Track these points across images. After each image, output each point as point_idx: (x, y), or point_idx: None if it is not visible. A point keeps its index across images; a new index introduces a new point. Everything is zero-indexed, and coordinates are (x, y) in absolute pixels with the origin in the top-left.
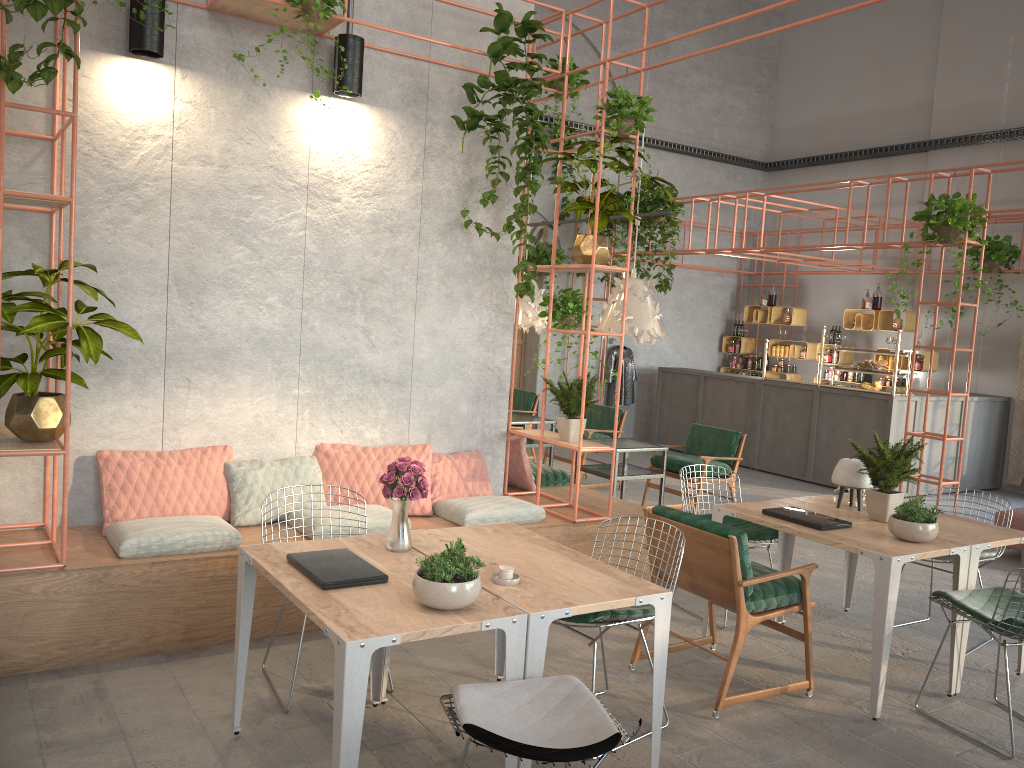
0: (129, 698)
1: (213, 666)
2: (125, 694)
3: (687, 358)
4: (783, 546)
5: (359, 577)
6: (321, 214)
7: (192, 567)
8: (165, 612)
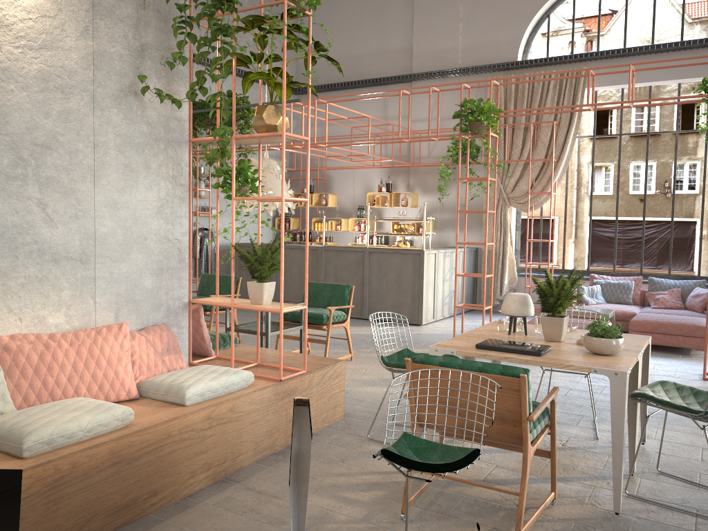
0: None
1: None
2: None
3: (251, 235)
4: None
5: None
6: None
7: None
8: None
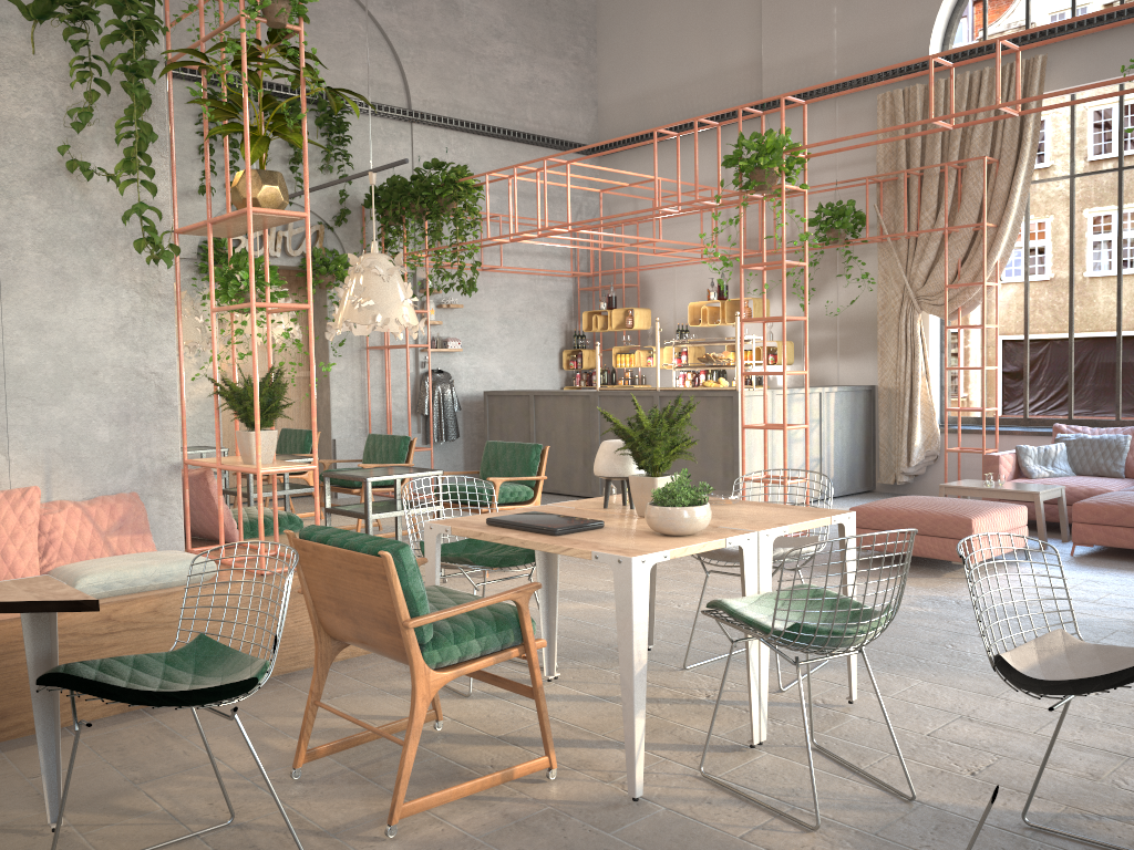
0: None
1: None
2: None
3: (522, 380)
4: (545, 571)
5: None
6: None
7: None
8: None
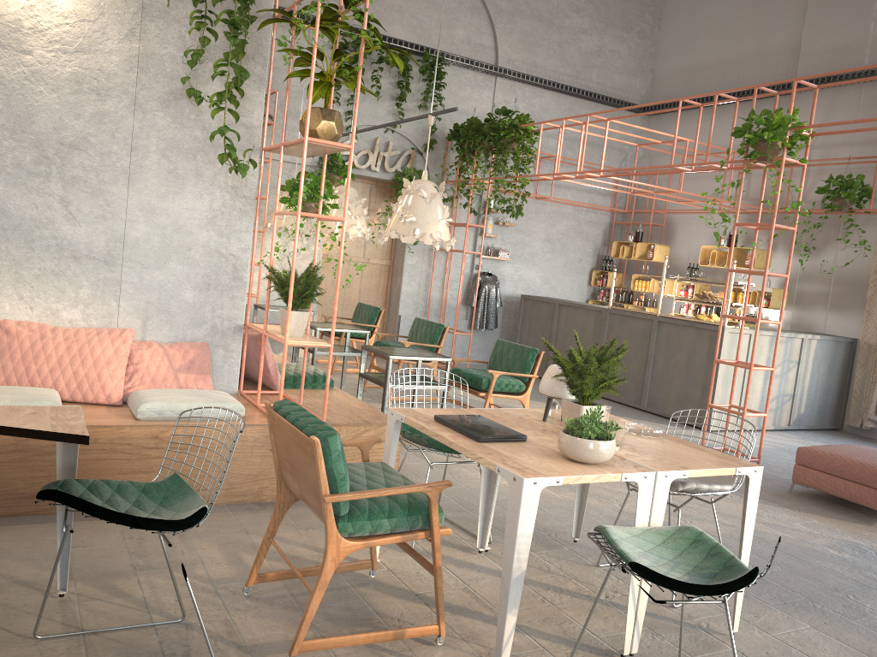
0: None
1: None
2: None
3: (556, 289)
4: None
5: None
6: (7, 66)
7: None
8: None
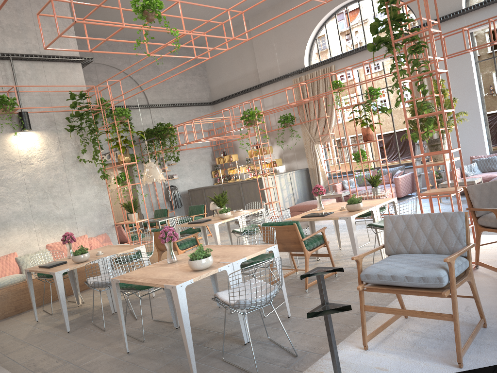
0: (2, 326)
1: (27, 314)
2: (0, 326)
3: (200, 183)
4: (203, 233)
5: (58, 263)
6: (28, 169)
7: (12, 288)
8: (7, 304)
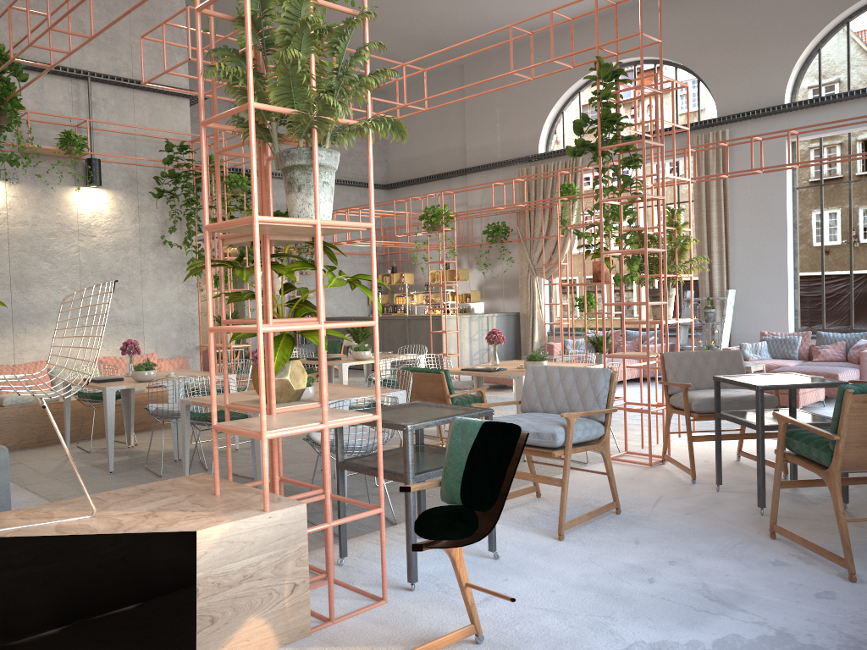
0: (17, 457)
1: (53, 448)
2: (15, 456)
3: (347, 311)
4: (328, 378)
5: (112, 378)
6: (86, 244)
7: (38, 408)
8: (27, 429)
